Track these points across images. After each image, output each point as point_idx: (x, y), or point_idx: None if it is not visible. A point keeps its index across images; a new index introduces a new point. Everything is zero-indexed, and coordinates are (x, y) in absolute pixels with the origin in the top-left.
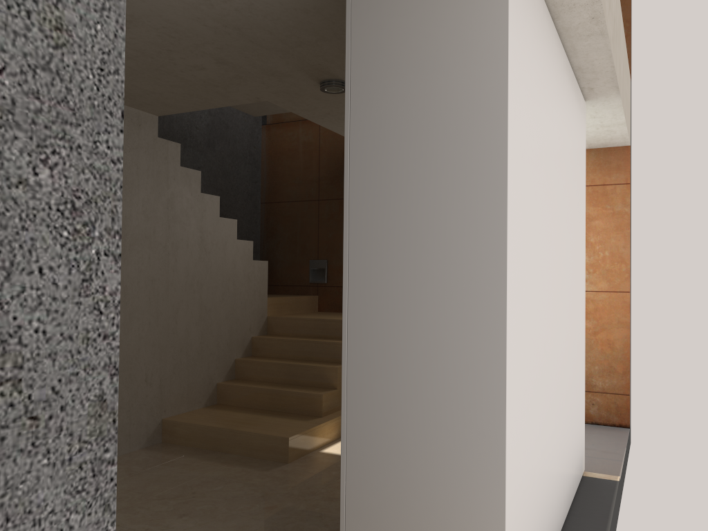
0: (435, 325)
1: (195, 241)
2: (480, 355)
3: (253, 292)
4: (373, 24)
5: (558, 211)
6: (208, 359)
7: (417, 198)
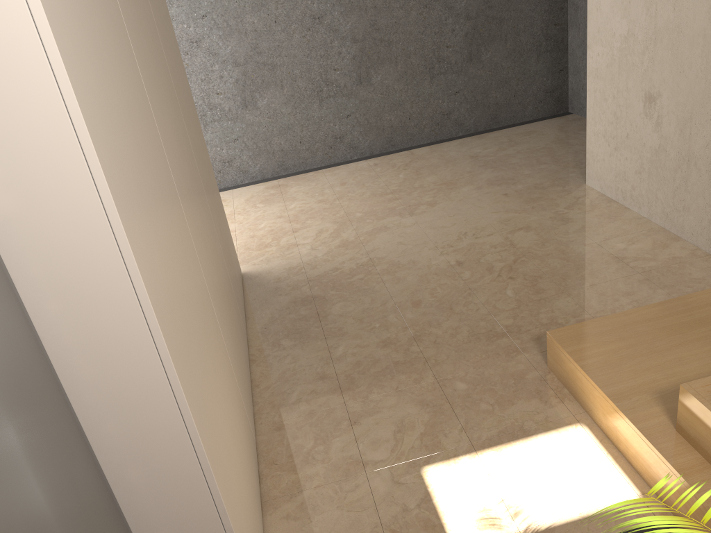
0: None
1: None
2: None
3: None
4: None
5: None
6: None
7: None
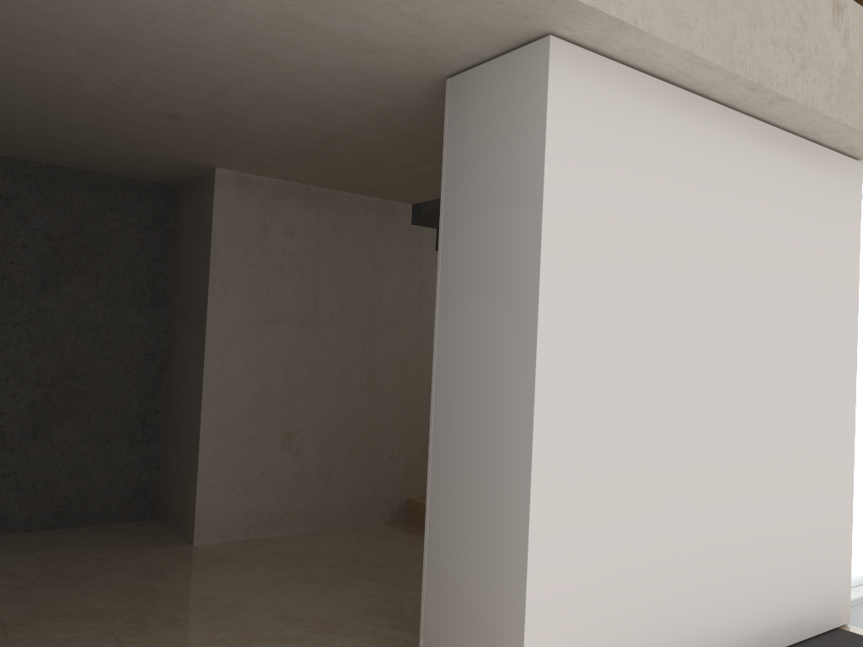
0: (487, 414)
1: None
2: (515, 445)
3: None
4: (459, 141)
5: (724, 304)
6: None
7: (481, 297)
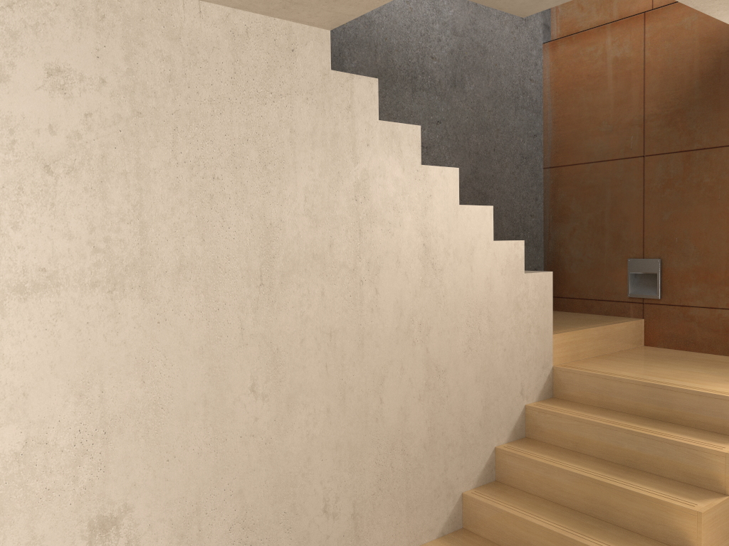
0: None
1: (413, 253)
2: None
3: (526, 329)
4: None
5: None
6: (444, 454)
7: None
